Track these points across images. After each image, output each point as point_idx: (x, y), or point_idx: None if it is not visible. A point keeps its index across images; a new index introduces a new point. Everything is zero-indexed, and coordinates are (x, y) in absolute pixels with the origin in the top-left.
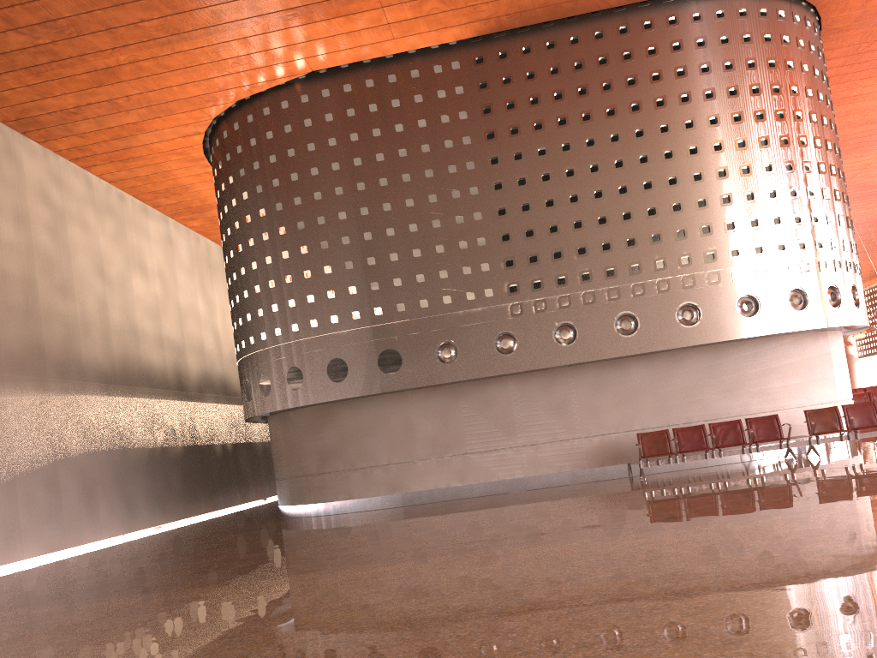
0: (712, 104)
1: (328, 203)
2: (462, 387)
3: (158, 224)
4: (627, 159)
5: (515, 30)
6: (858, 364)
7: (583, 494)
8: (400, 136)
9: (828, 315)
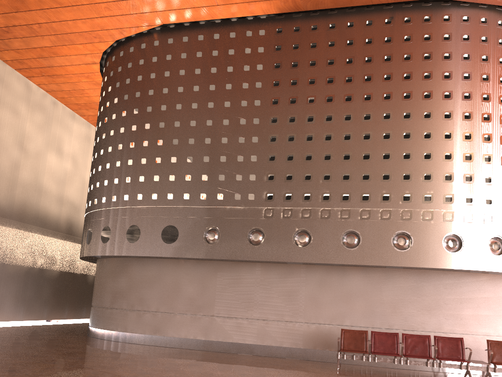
0: (448, 83)
1: (154, 115)
2: (221, 265)
3: (81, 126)
4: (374, 114)
5: (308, 13)
6: None
7: (274, 372)
8: (213, 76)
9: None
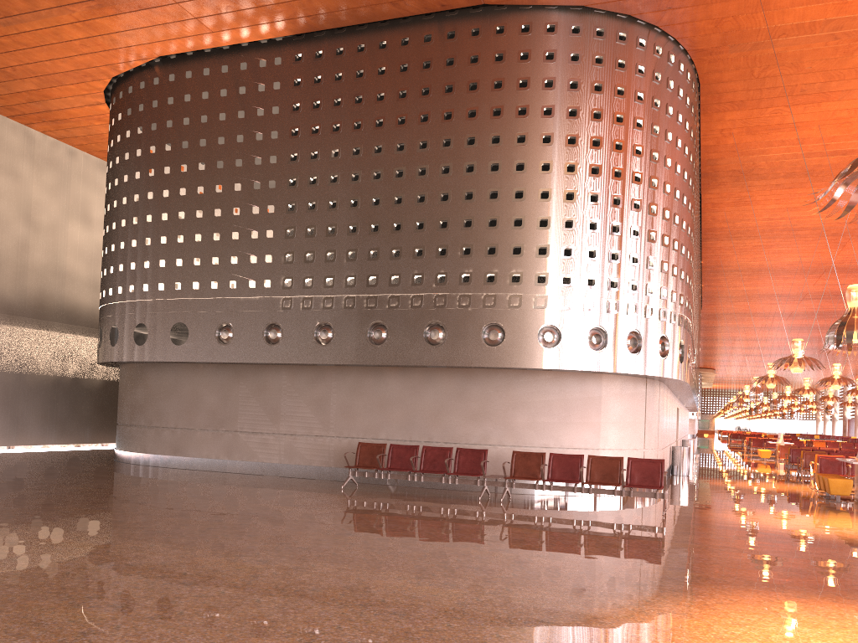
0: (498, 123)
1: (158, 180)
2: (244, 369)
3: None
4: (407, 170)
5: (333, 31)
6: None
7: (253, 489)
8: (222, 125)
9: (584, 358)
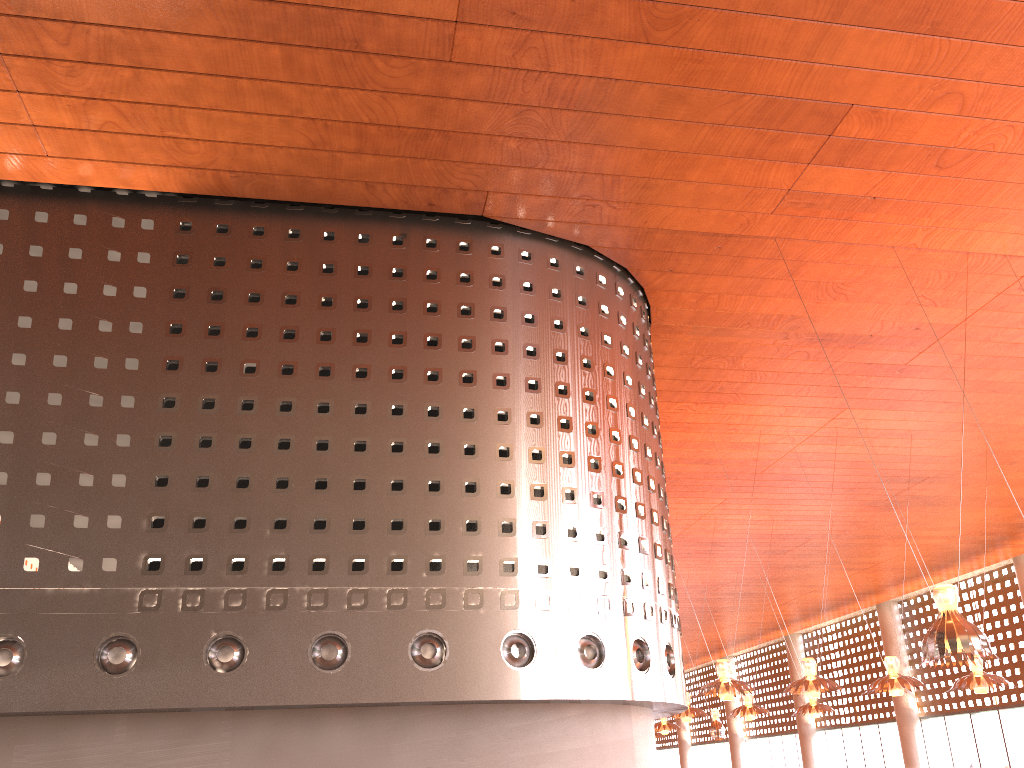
0: (503, 361)
1: None
2: (26, 725)
3: None
4: (374, 405)
5: (248, 203)
6: (691, 752)
7: None
8: (28, 298)
9: (631, 682)
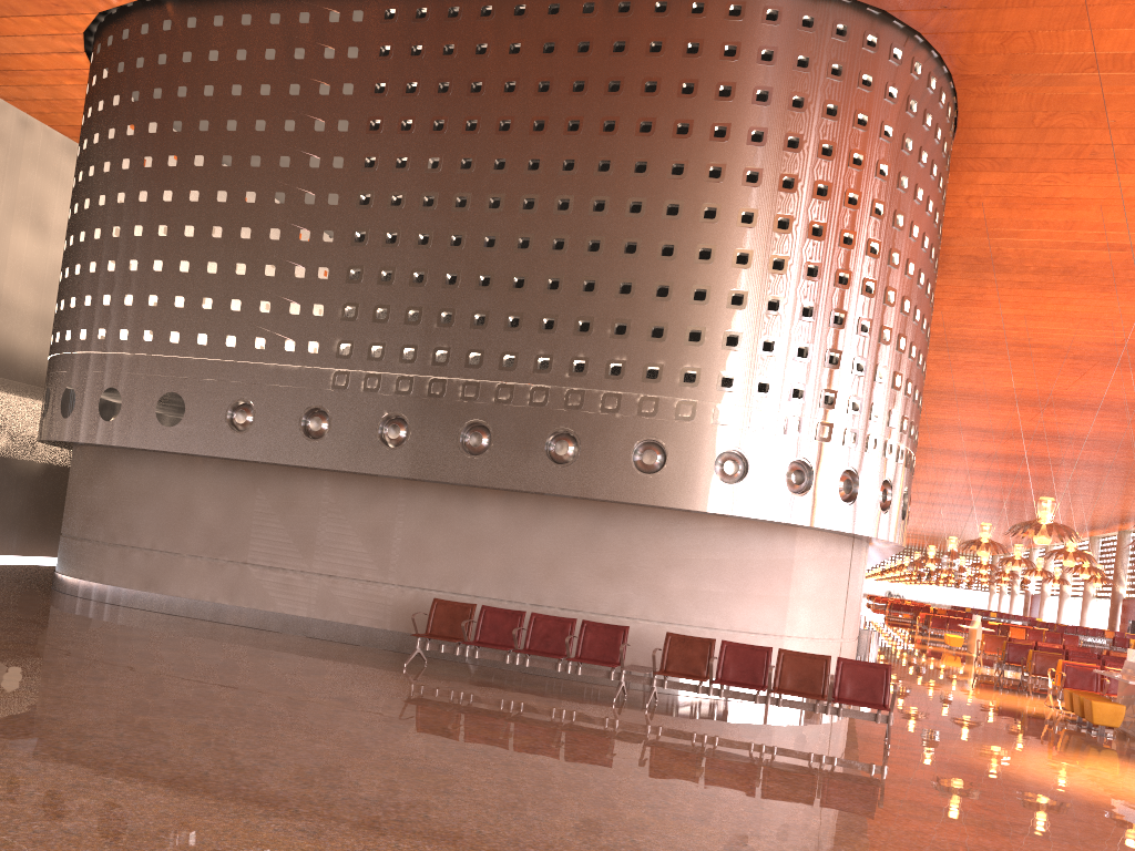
0: (684, 145)
1: (156, 175)
2: (266, 471)
3: None
4: (541, 200)
5: None
6: None
7: (270, 660)
8: (263, 102)
9: (778, 503)
